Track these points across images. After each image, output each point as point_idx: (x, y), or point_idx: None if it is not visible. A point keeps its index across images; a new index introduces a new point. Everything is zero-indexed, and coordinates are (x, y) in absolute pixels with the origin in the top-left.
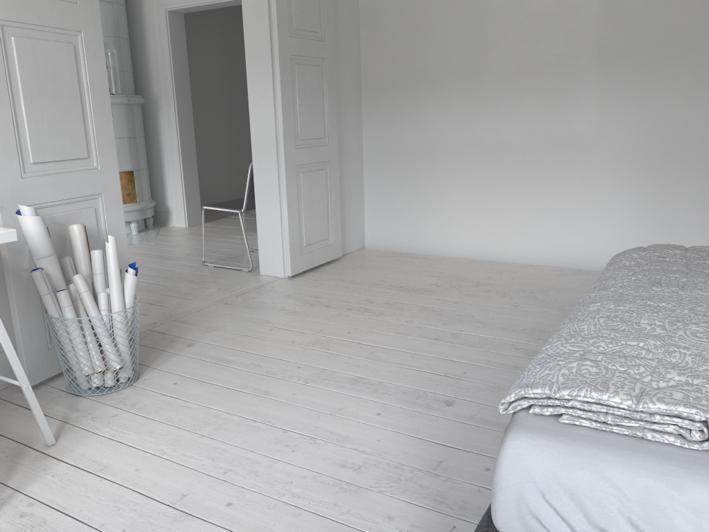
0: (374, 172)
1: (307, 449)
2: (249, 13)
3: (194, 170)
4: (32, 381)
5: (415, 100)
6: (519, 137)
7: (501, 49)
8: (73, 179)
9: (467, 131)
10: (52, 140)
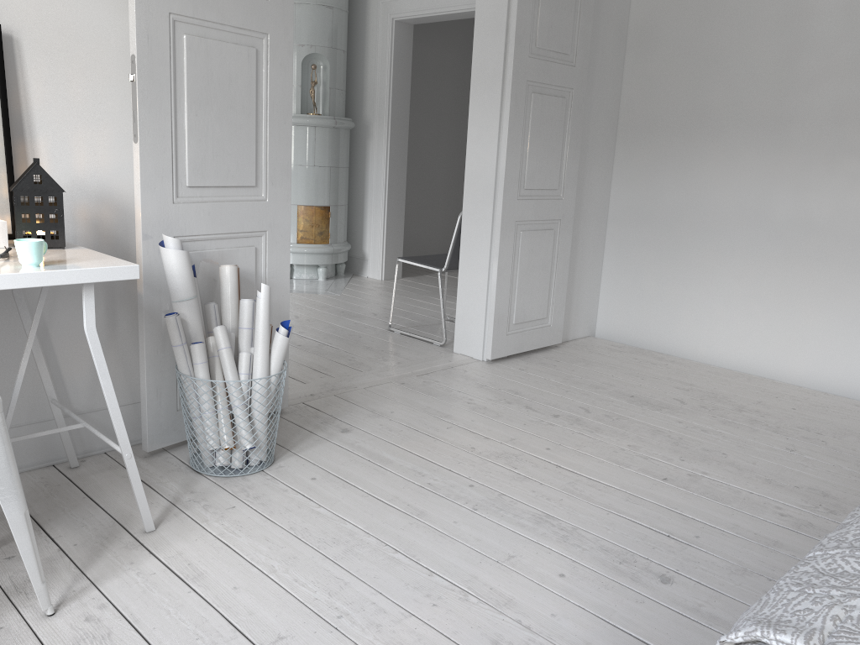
0: (619, 239)
1: (453, 606)
2: (482, 25)
3: (401, 212)
4: (152, 445)
5: (687, 151)
6: (830, 214)
7: (820, 91)
8: (233, 210)
9: (755, 199)
10: (215, 161)
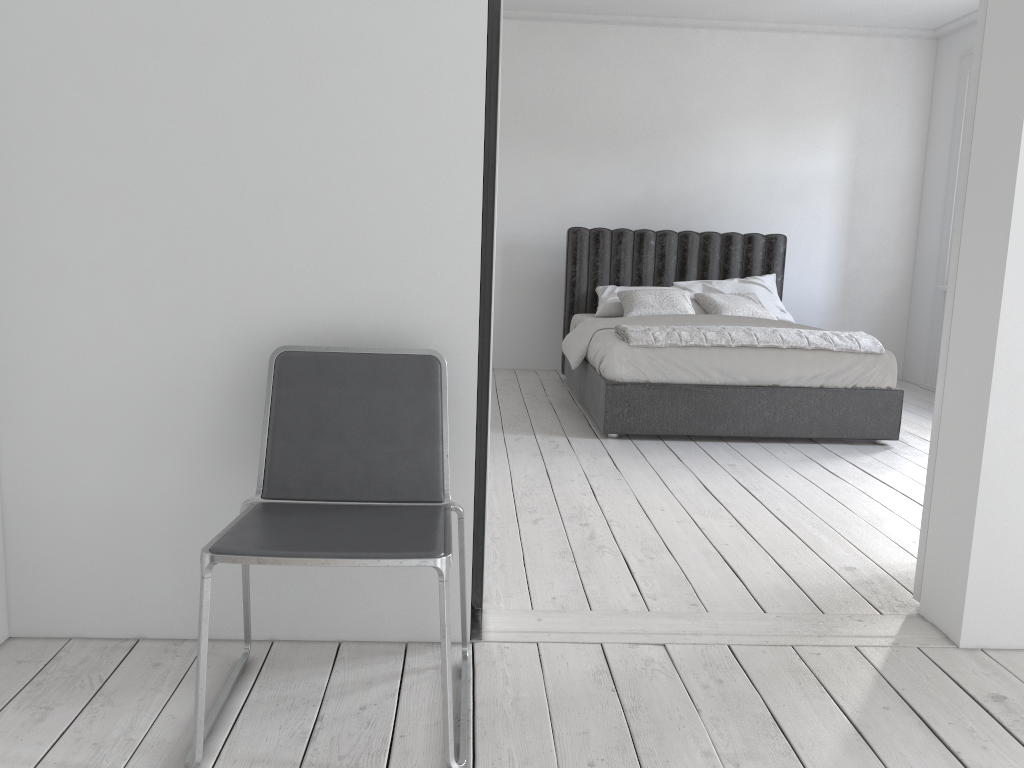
0: None
1: (864, 483)
2: None
3: None
4: None
5: None
6: None
7: None
8: None
9: None
10: None
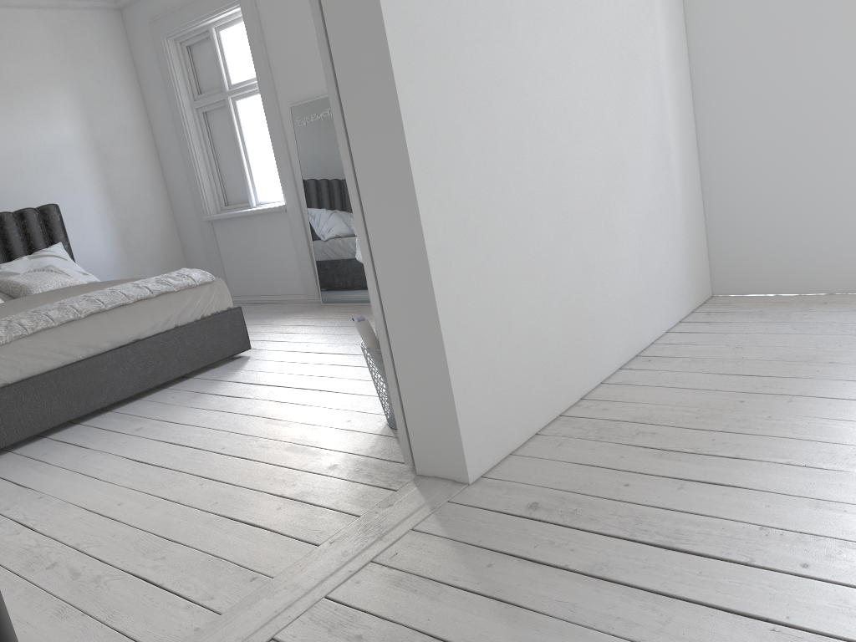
0: None
1: (262, 393)
2: None
3: None
4: None
5: None
6: None
7: None
8: None
9: None
10: None
